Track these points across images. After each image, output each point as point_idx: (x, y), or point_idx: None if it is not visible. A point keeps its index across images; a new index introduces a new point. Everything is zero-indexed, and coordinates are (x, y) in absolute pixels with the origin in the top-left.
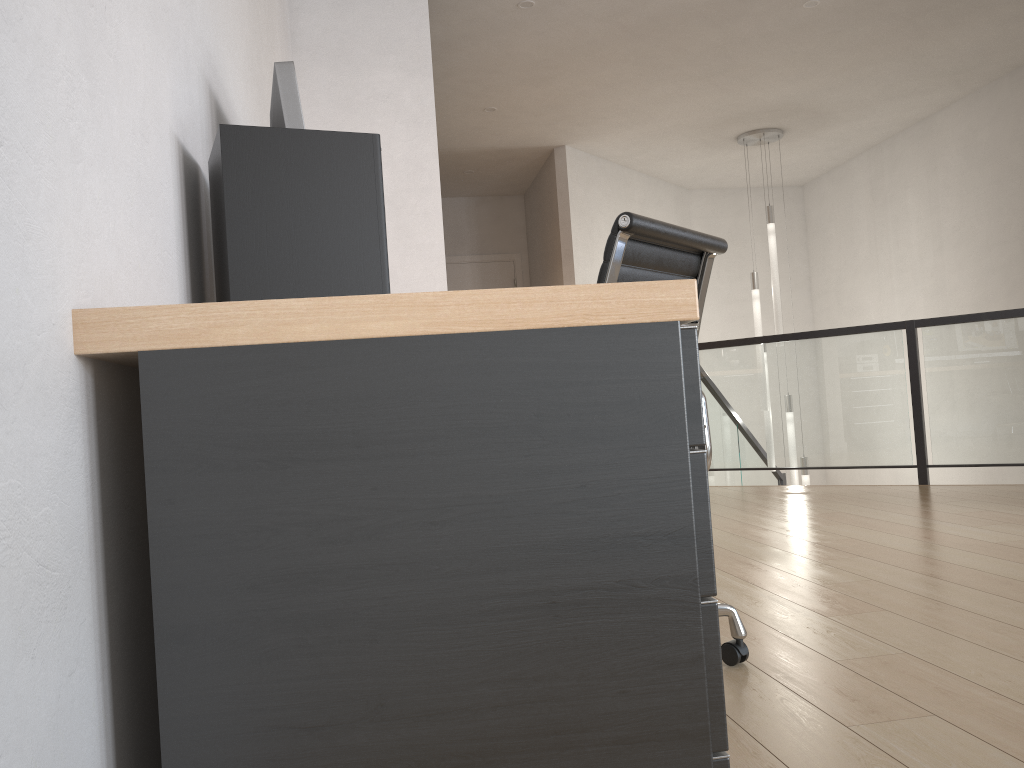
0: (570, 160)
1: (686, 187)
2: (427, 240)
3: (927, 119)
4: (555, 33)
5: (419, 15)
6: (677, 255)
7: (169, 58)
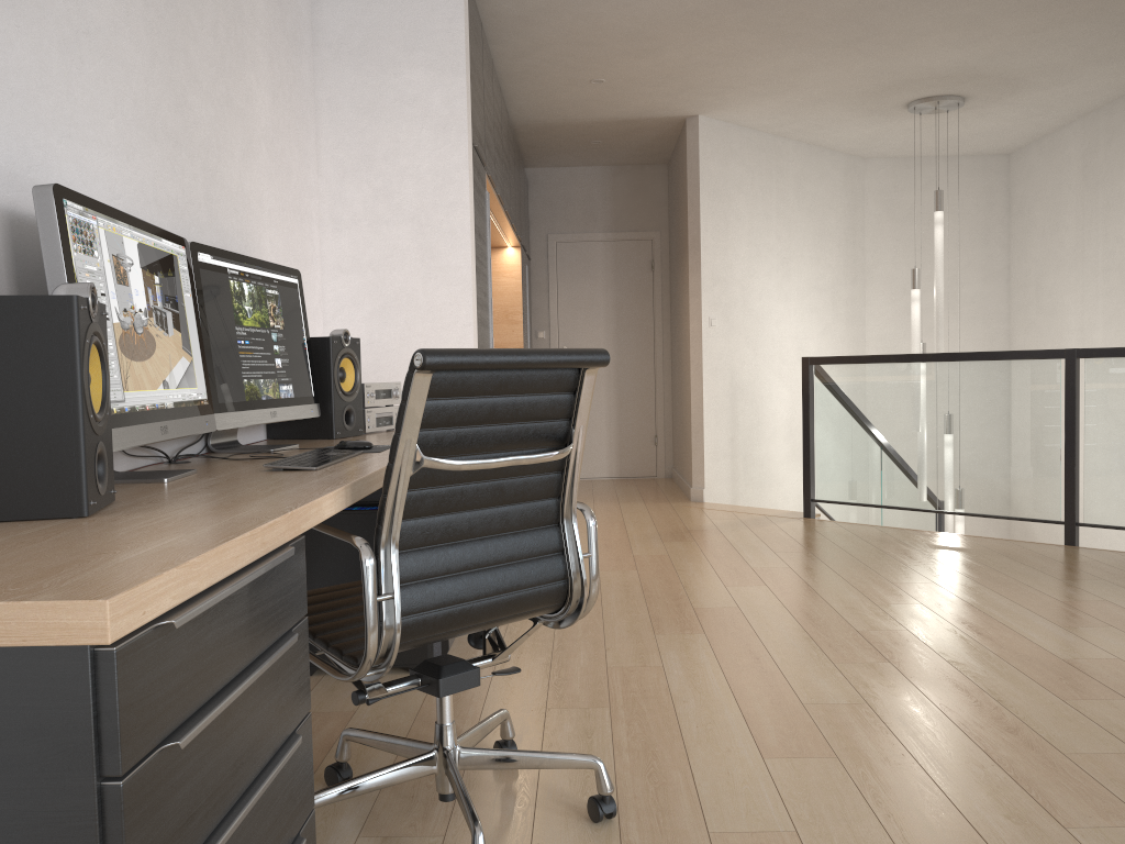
0: (704, 132)
1: (861, 156)
2: (453, 262)
3: None
4: (645, 4)
5: (453, 4)
6: (534, 375)
7: None
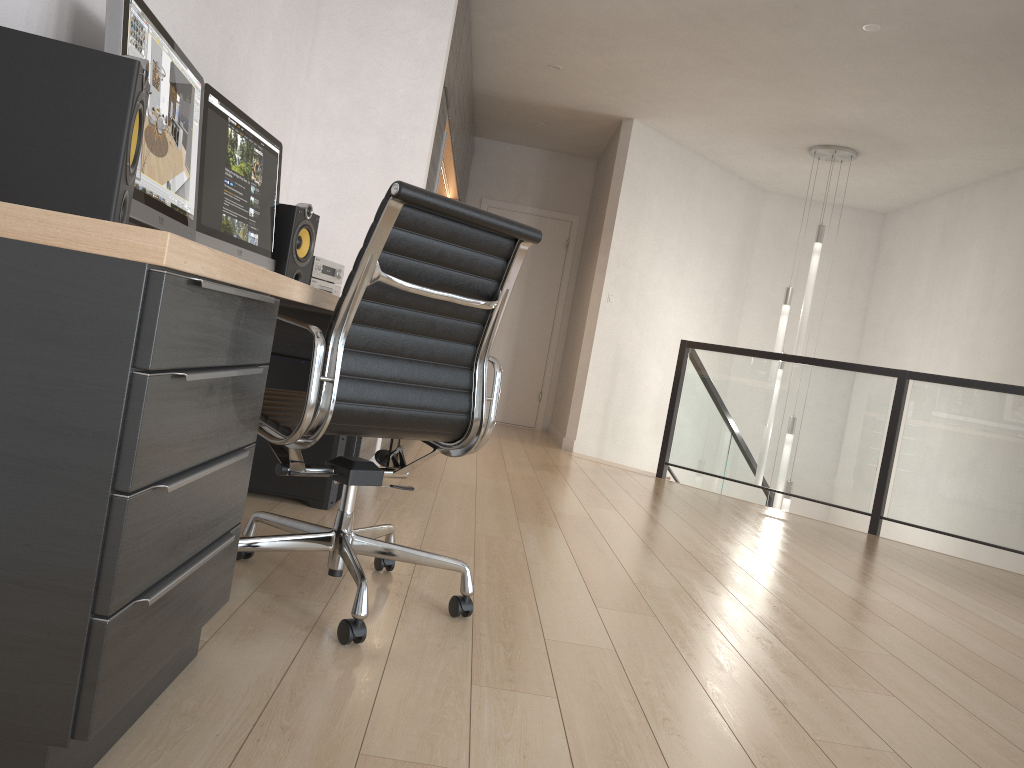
0: (635, 135)
1: (762, 188)
2: (408, 177)
3: (1011, 173)
4: (611, 4)
5: None
6: (480, 234)
7: None
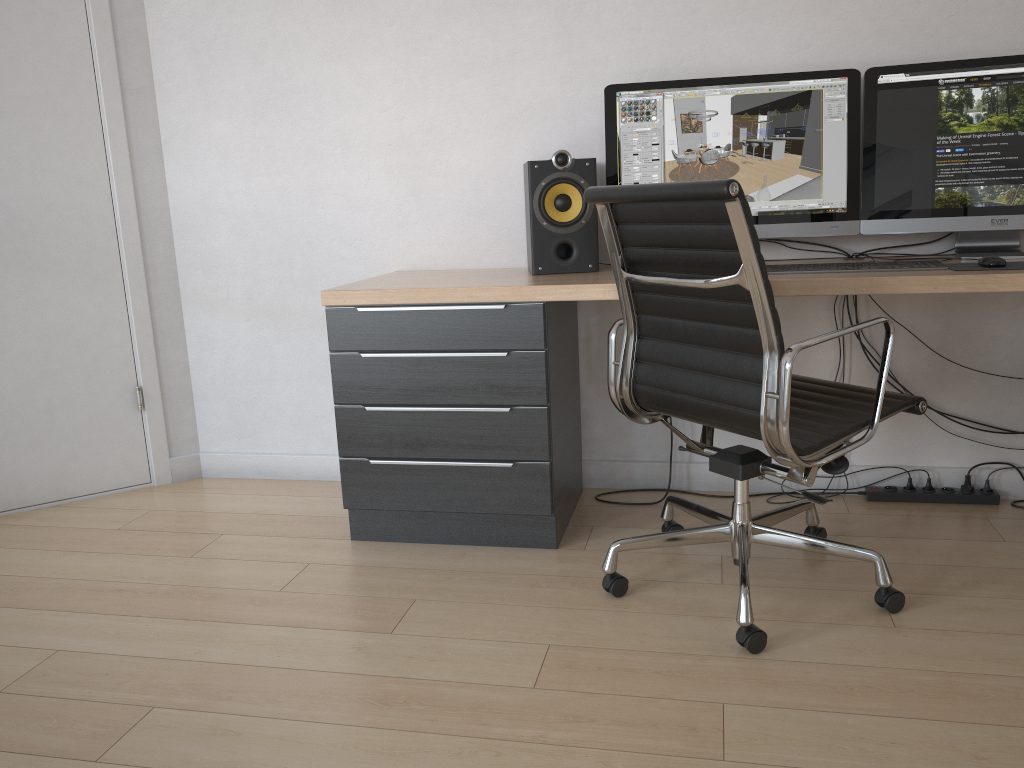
0: None
1: None
2: None
3: None
4: None
5: None
6: (687, 206)
7: (530, 131)
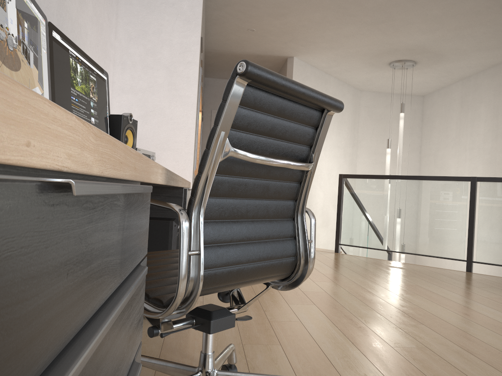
0: (295, 65)
1: (360, 89)
2: (186, 93)
3: (498, 65)
4: None
5: None
6: (299, 108)
7: None
